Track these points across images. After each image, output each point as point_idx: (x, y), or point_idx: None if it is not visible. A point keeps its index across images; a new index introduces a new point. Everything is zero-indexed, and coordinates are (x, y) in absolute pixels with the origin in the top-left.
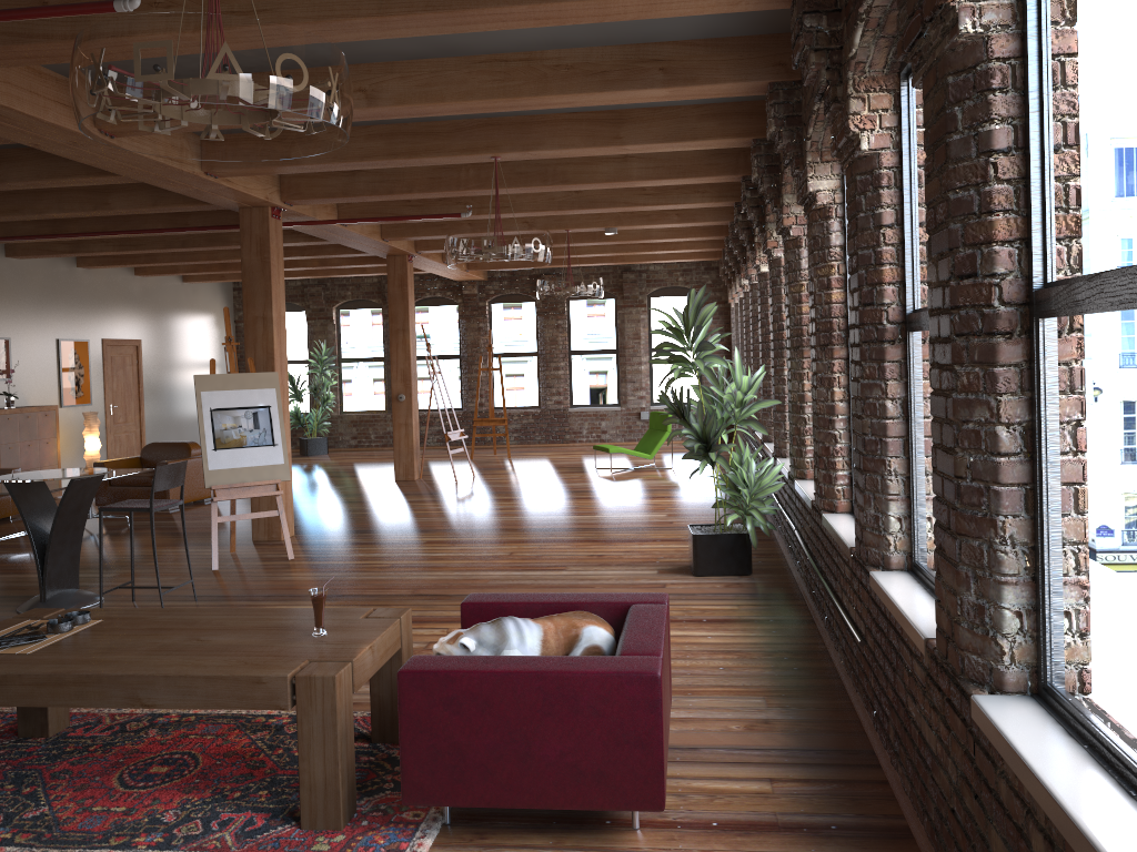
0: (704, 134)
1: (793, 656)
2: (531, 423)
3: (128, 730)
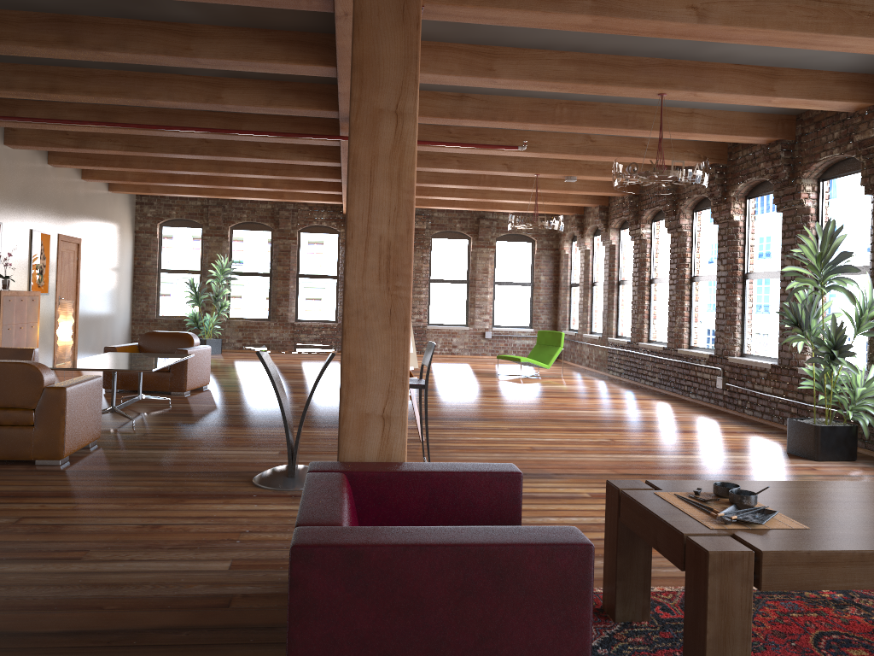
0: (838, 96)
1: None
2: None
3: None
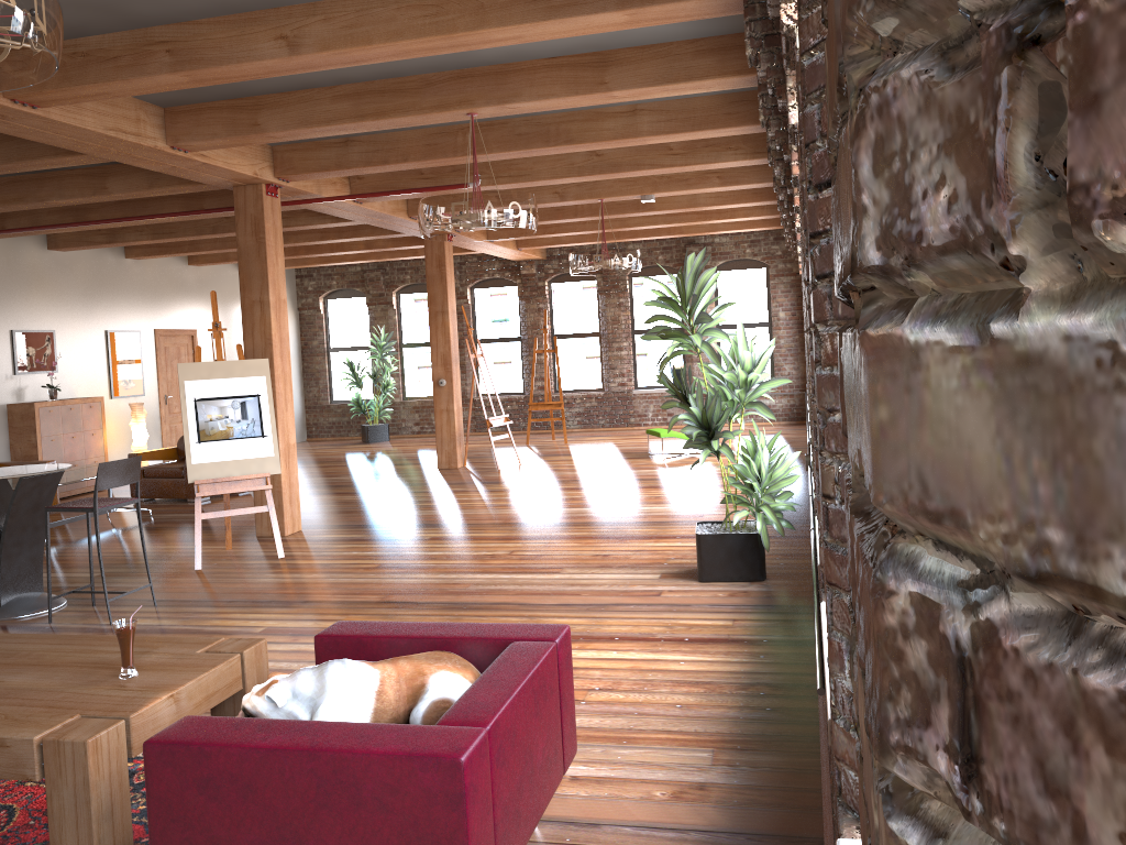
0: (700, 74)
1: (772, 691)
2: (594, 406)
3: None
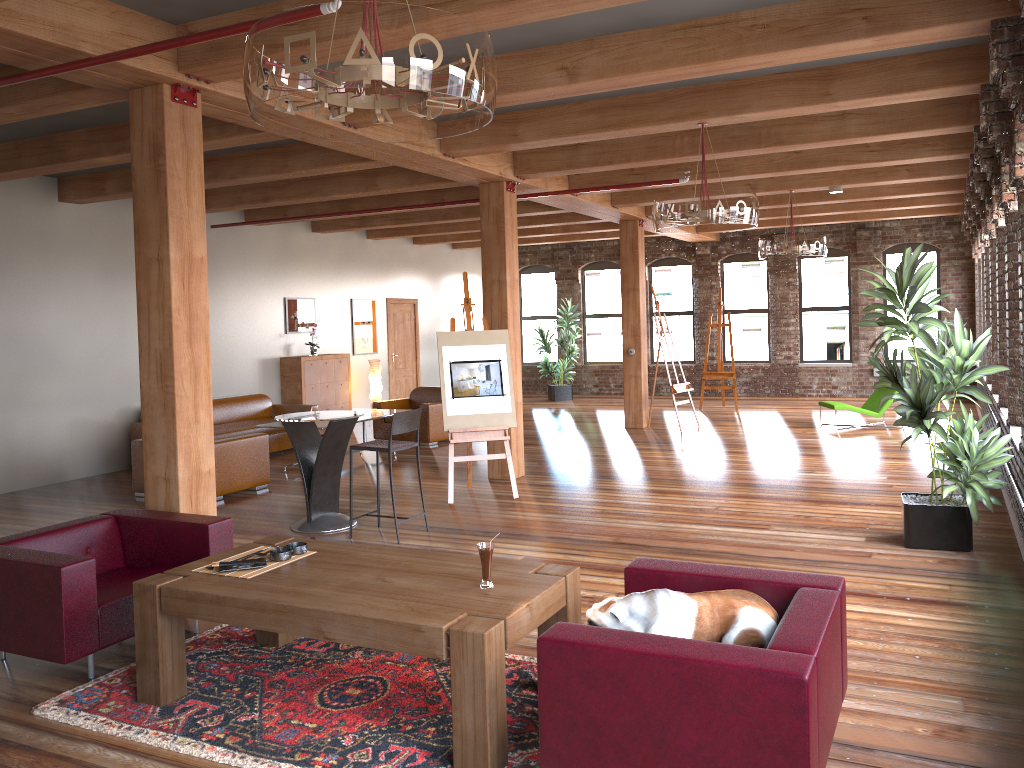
0: (923, 84)
1: (1006, 652)
2: (760, 376)
3: (339, 649)
